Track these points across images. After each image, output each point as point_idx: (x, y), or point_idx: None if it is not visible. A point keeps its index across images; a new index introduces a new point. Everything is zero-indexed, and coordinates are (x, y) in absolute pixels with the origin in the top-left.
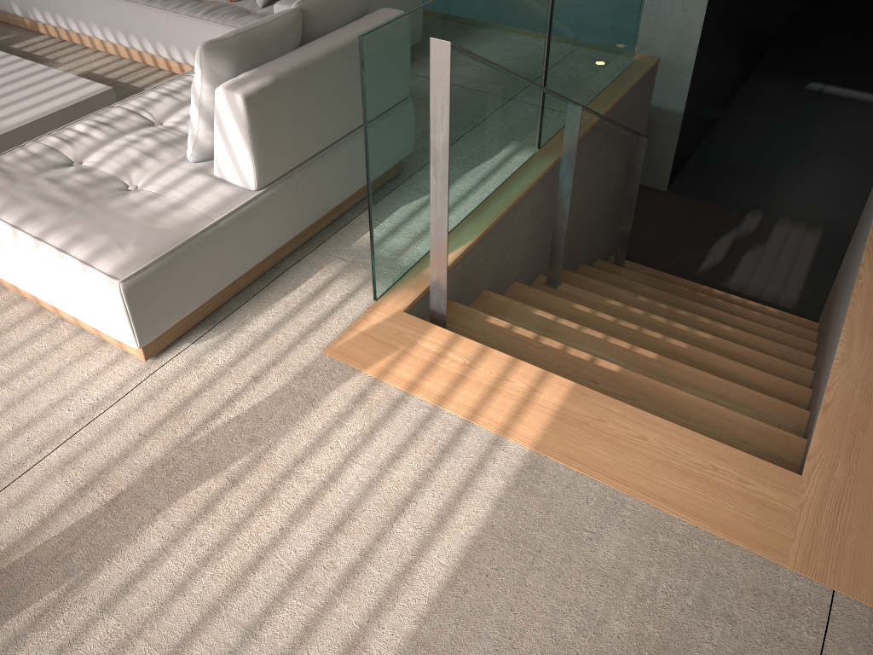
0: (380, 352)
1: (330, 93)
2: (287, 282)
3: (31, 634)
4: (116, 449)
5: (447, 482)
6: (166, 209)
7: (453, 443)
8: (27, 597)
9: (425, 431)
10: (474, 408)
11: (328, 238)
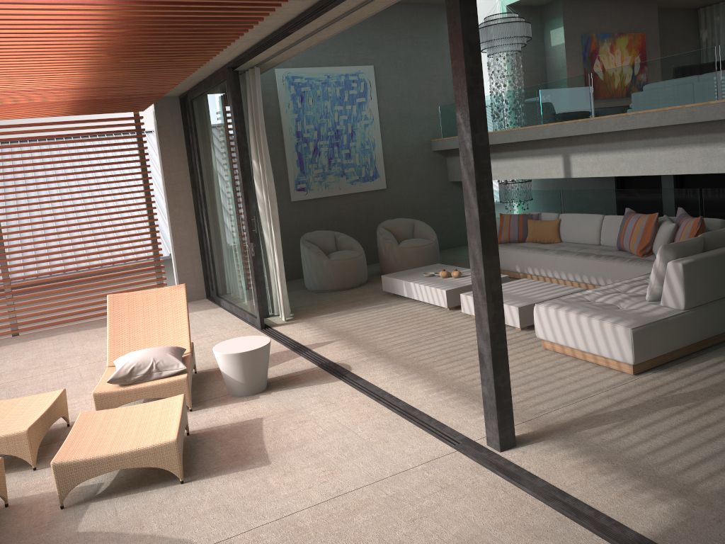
0: None
1: (718, 272)
2: (696, 360)
3: (614, 429)
4: (629, 395)
5: None
6: (642, 312)
7: None
8: (608, 421)
9: None
10: None
11: (716, 349)
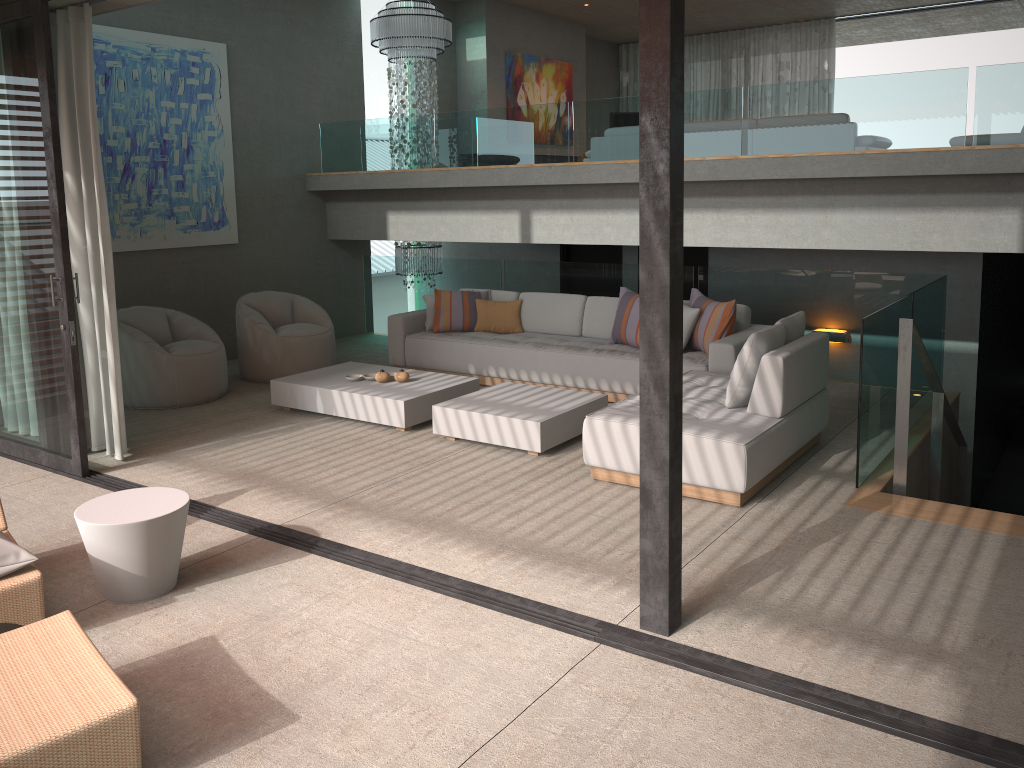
0: (880, 505)
1: (805, 369)
2: (792, 482)
3: (781, 582)
4: (757, 534)
5: (965, 543)
6: (737, 422)
7: (957, 532)
8: (765, 573)
9: (936, 529)
10: (958, 522)
11: (799, 466)
